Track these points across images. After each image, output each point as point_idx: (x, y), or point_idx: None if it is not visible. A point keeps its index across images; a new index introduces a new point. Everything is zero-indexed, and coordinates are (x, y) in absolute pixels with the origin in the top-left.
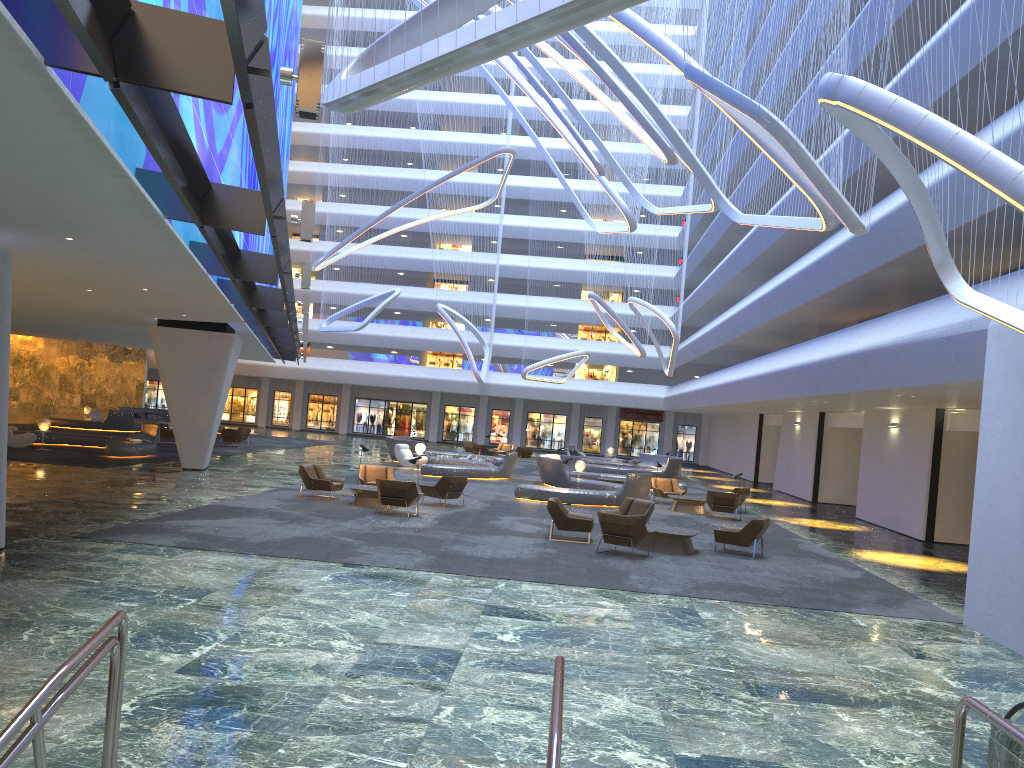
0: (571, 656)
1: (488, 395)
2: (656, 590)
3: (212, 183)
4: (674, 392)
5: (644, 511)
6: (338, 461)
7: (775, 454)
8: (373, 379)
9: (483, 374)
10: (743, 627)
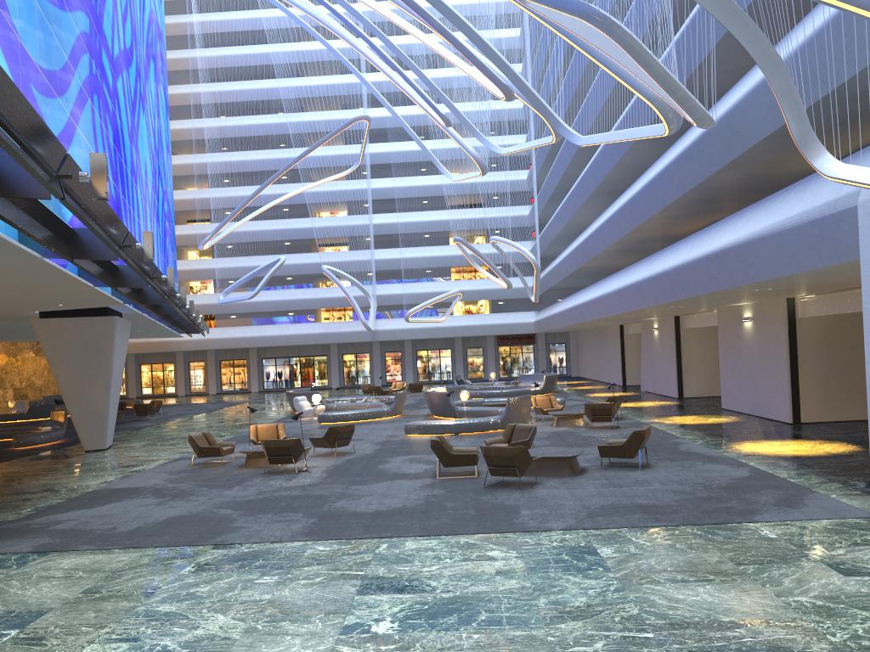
0: (458, 645)
1: (379, 340)
2: (549, 526)
3: None
4: (542, 316)
5: (527, 435)
6: (243, 420)
7: (638, 359)
8: (275, 340)
9: (371, 322)
10: (649, 562)
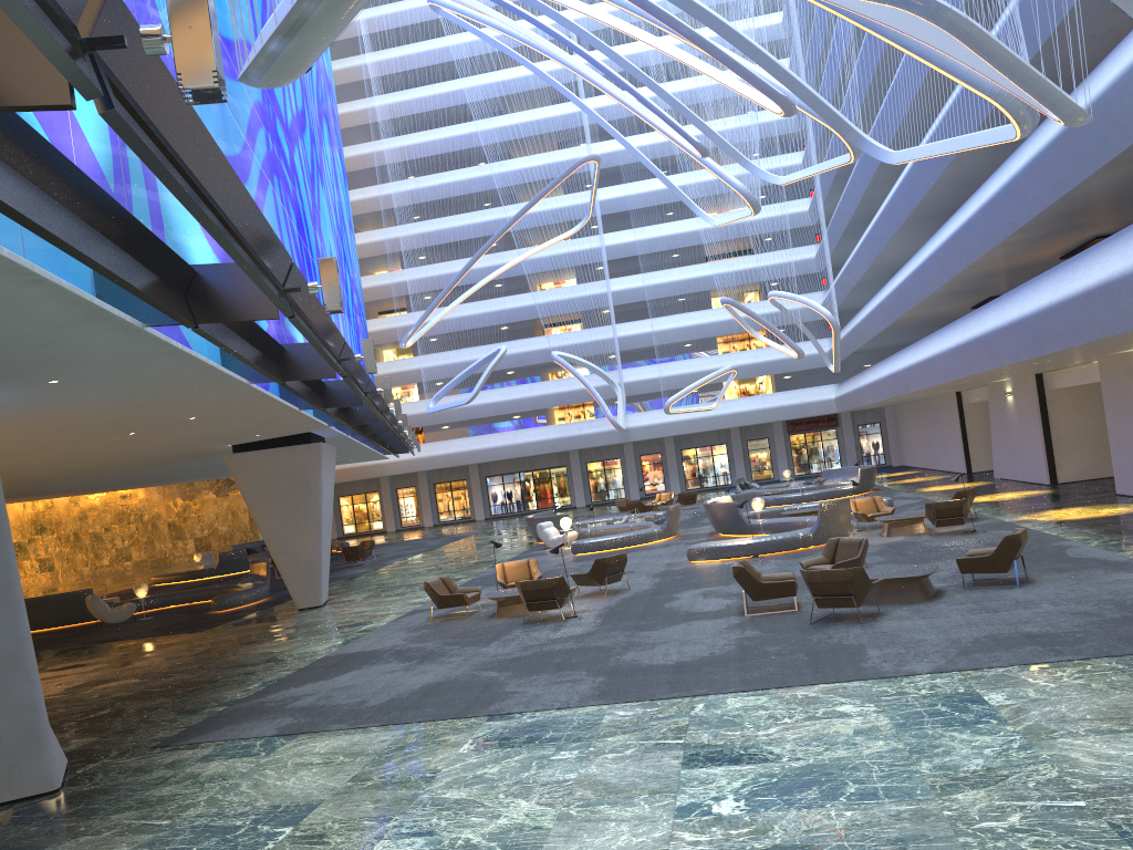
0: (829, 826)
1: (632, 441)
2: (910, 669)
3: (195, 266)
4: (846, 389)
5: (856, 551)
6: (476, 558)
7: (986, 435)
8: (500, 452)
9: (620, 419)
10: (1058, 710)
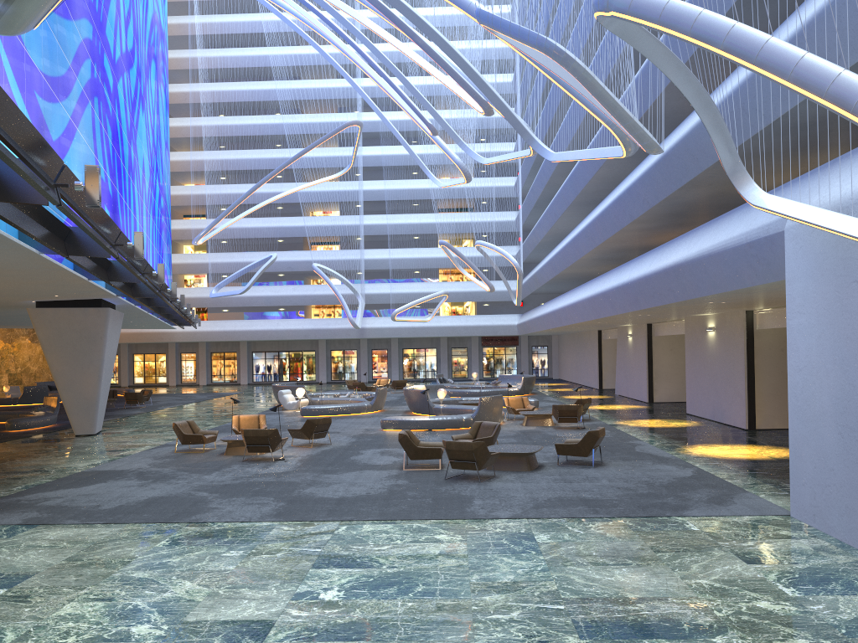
0: (393, 611)
1: (366, 338)
2: (496, 515)
3: None
4: (524, 319)
5: (492, 432)
6: (229, 411)
7: (615, 363)
8: (265, 334)
9: (358, 320)
10: (578, 548)
